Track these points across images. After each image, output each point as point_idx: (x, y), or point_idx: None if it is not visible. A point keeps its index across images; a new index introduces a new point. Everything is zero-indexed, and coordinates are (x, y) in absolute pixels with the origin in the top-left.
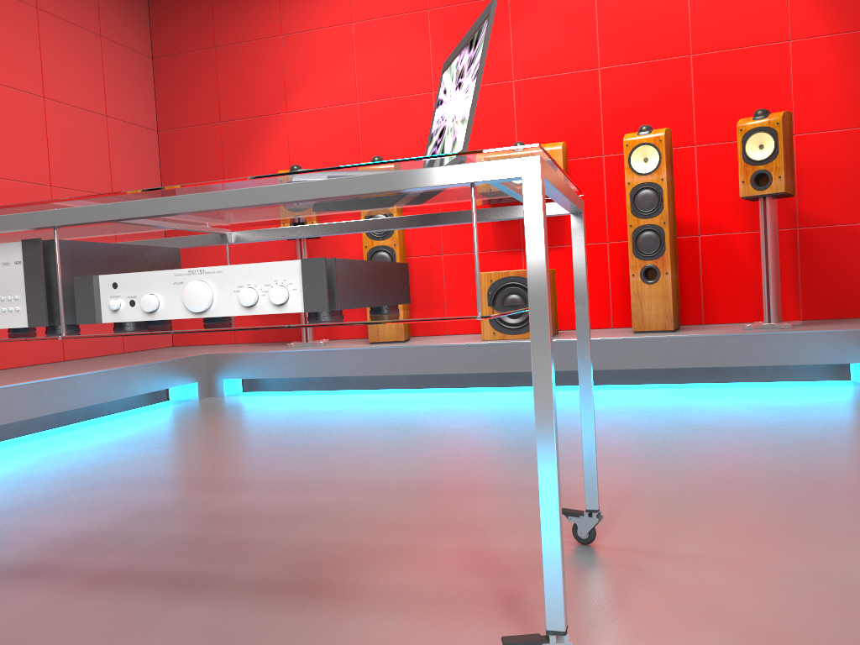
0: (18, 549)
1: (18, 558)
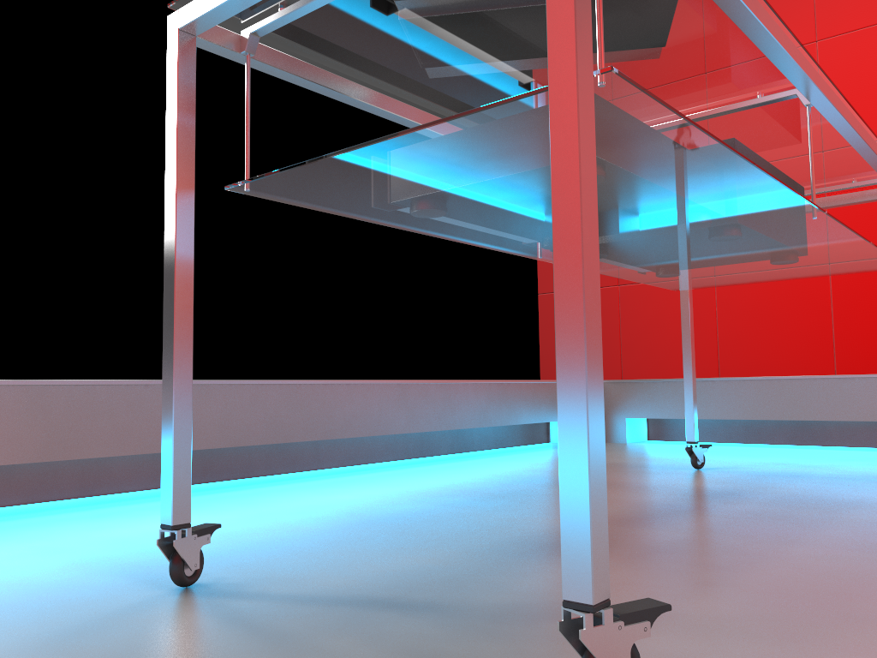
0: (798, 491)
1: (766, 492)
